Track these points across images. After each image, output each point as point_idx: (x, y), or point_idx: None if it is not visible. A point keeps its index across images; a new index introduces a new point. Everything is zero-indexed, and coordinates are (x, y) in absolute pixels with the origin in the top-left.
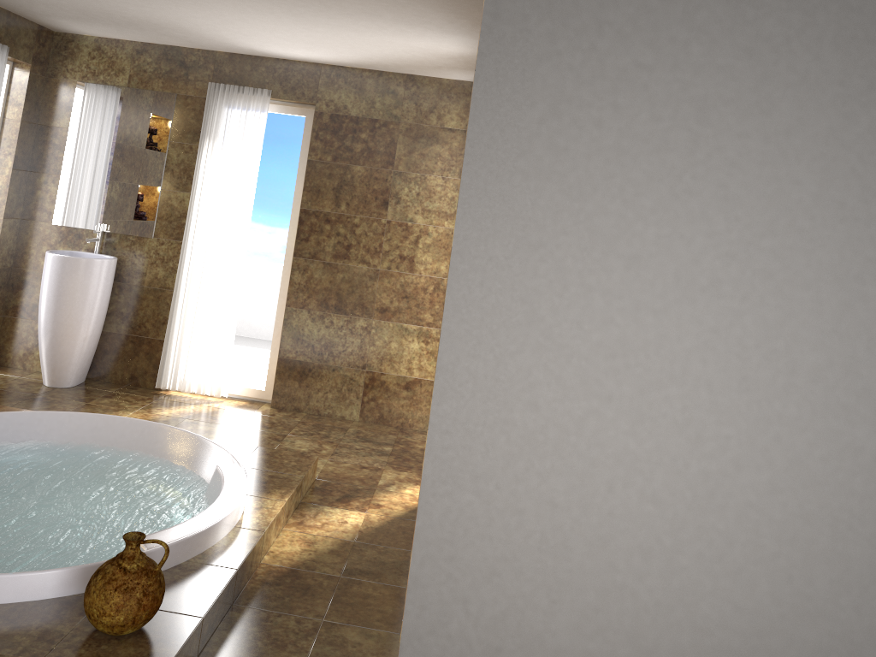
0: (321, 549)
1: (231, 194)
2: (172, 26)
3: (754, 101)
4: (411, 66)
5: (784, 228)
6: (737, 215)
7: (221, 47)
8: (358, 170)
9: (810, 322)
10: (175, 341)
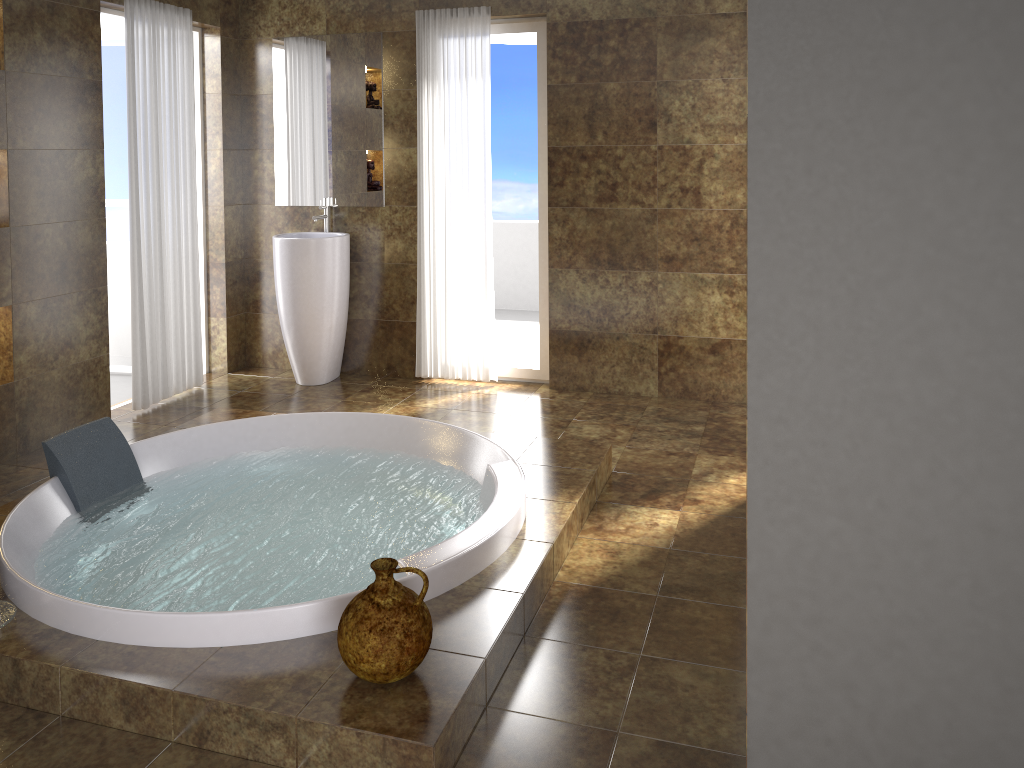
0: (628, 561)
1: (463, 142)
2: None
3: None
4: None
5: None
6: None
7: None
8: (611, 88)
9: None
10: (429, 322)
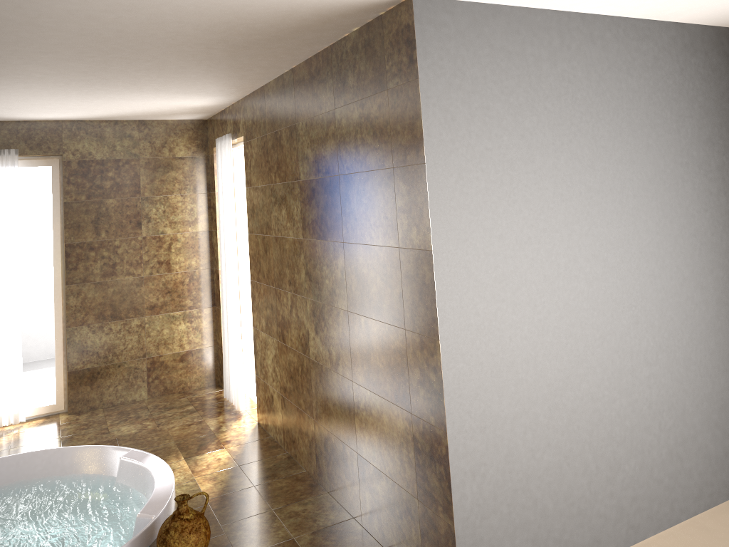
0: (224, 479)
1: None
2: None
3: (527, 157)
4: (149, 115)
5: (546, 209)
6: (531, 207)
7: None
8: (110, 202)
9: (560, 246)
10: None
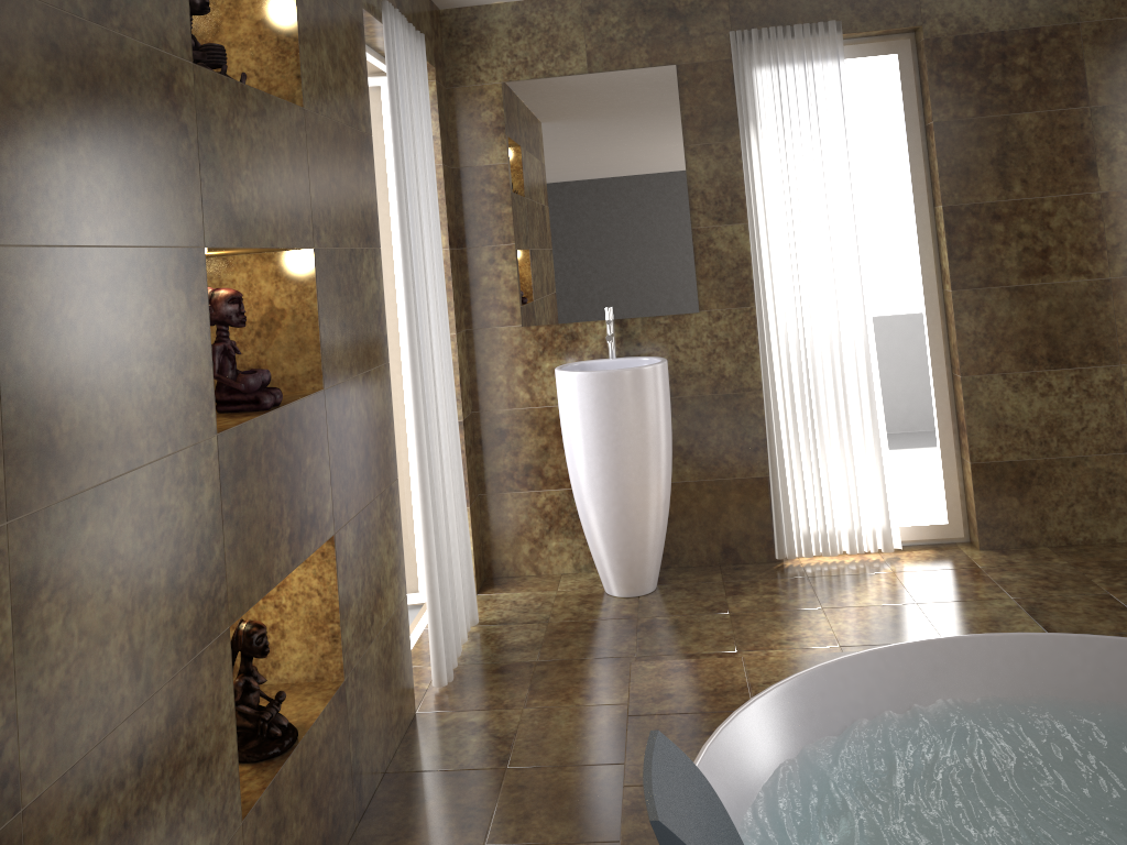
0: None
1: (818, 209)
2: None
3: None
4: None
5: None
6: None
7: None
8: (1026, 121)
9: None
10: (790, 475)
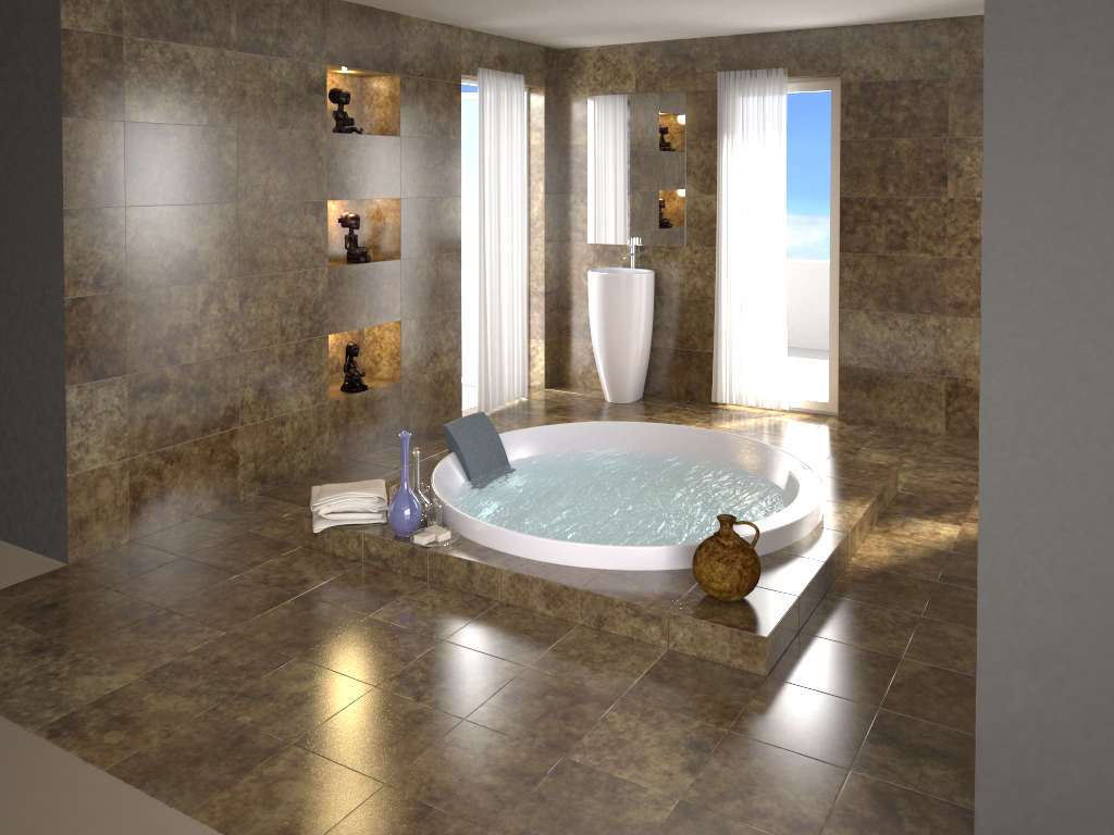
0: (911, 556)
1: (759, 191)
2: (672, 23)
3: None
4: (952, 9)
5: None
6: None
7: (724, 32)
8: (902, 144)
9: None
10: (724, 353)
